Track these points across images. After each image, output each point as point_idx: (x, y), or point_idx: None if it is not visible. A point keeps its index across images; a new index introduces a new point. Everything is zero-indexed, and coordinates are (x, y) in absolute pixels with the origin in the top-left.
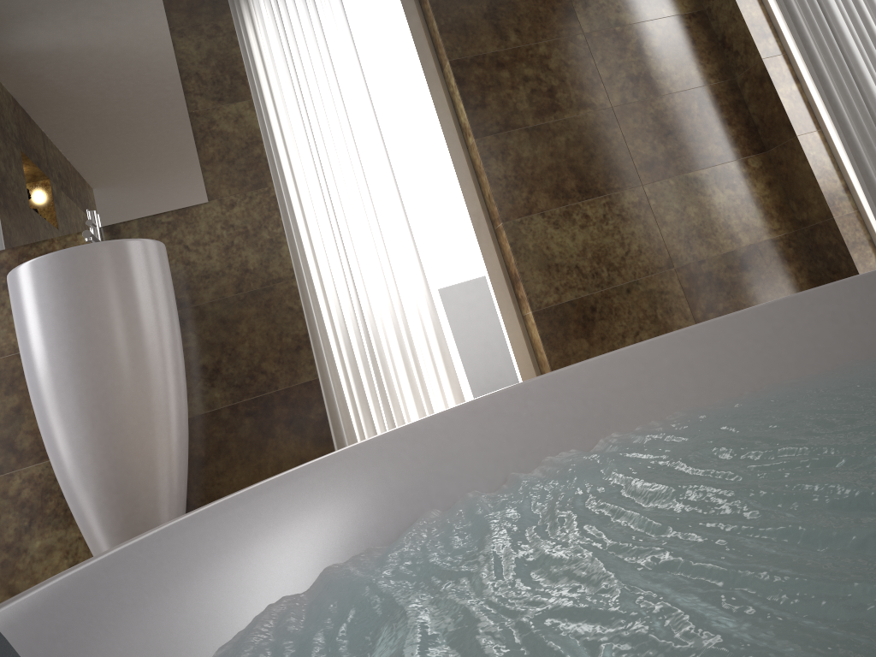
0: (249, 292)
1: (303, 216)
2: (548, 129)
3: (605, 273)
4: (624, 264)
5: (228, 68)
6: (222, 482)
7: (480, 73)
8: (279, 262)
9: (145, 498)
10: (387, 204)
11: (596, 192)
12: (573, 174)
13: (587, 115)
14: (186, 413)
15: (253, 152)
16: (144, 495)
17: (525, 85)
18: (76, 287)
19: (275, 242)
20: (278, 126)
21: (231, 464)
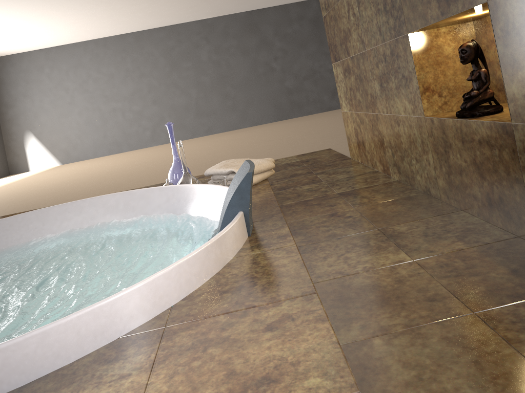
0: None
1: None
2: None
3: None
4: None
5: None
6: None
7: None
8: None
9: None
10: None
11: None
12: None
13: None
14: None
15: None
16: None
17: None
18: None
19: None
20: None
21: None
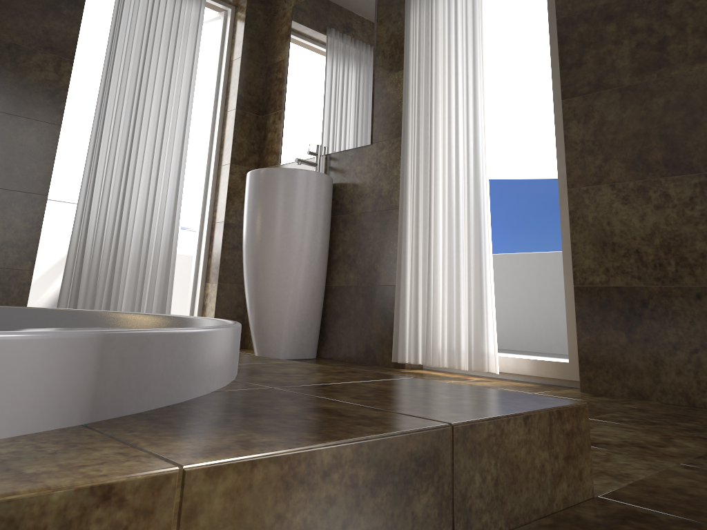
0: (378, 212)
1: (413, 161)
2: (646, 89)
3: (672, 267)
4: (702, 263)
5: (399, 45)
6: (343, 333)
7: (584, 29)
8: (398, 193)
9: (263, 320)
10: (467, 158)
11: (689, 167)
12: (663, 144)
13: (703, 71)
14: (304, 280)
15: (400, 109)
16: (263, 318)
17: (631, 38)
18: (252, 192)
19: (398, 178)
20: (413, 89)
21: (349, 324)
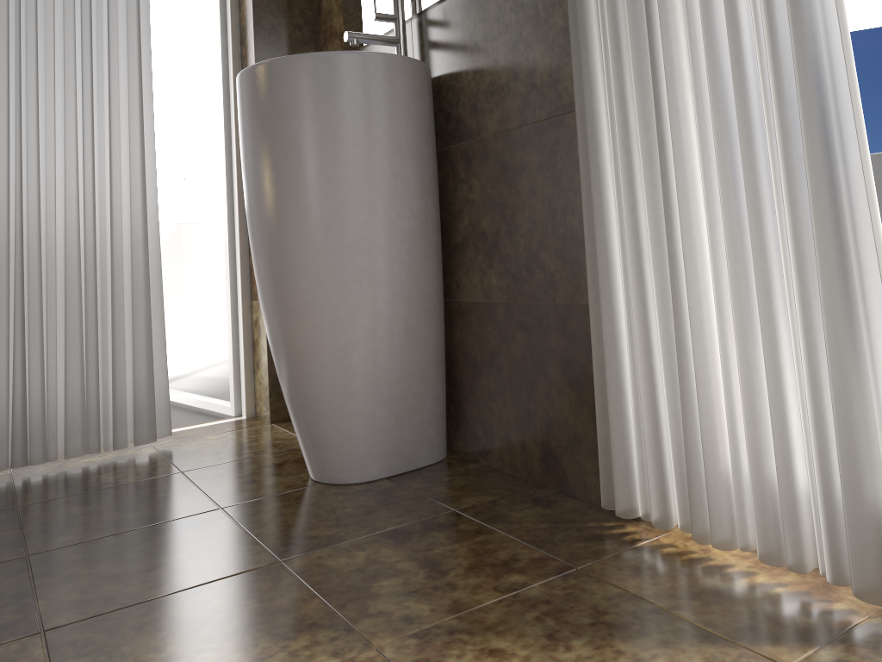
0: (533, 126)
1: None
2: None
3: None
4: None
5: None
6: (492, 408)
7: None
8: (572, 72)
9: (303, 403)
10: None
11: None
12: None
13: None
14: (379, 308)
15: None
16: (302, 400)
17: None
18: (243, 123)
19: (569, 33)
20: None
21: (502, 390)
